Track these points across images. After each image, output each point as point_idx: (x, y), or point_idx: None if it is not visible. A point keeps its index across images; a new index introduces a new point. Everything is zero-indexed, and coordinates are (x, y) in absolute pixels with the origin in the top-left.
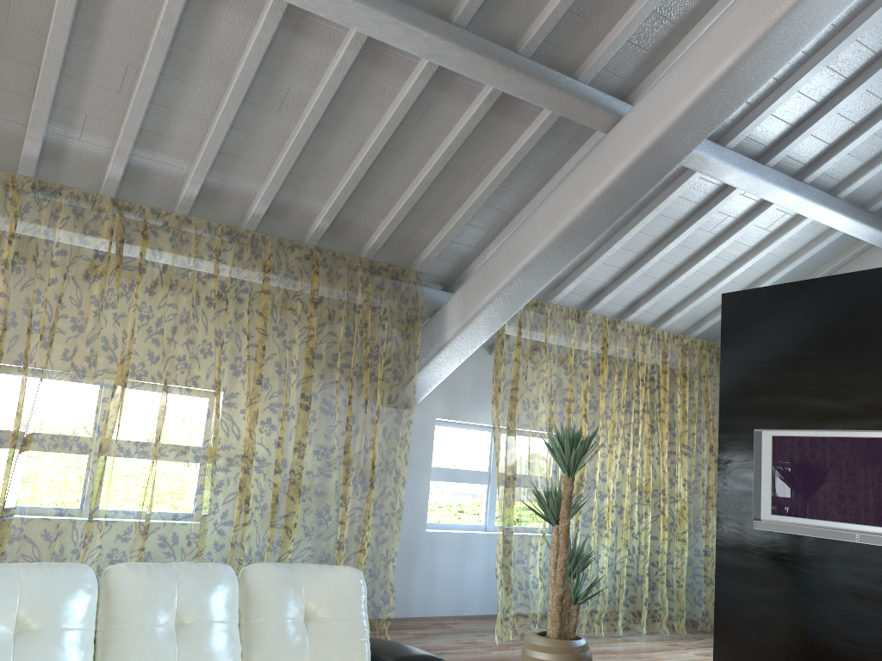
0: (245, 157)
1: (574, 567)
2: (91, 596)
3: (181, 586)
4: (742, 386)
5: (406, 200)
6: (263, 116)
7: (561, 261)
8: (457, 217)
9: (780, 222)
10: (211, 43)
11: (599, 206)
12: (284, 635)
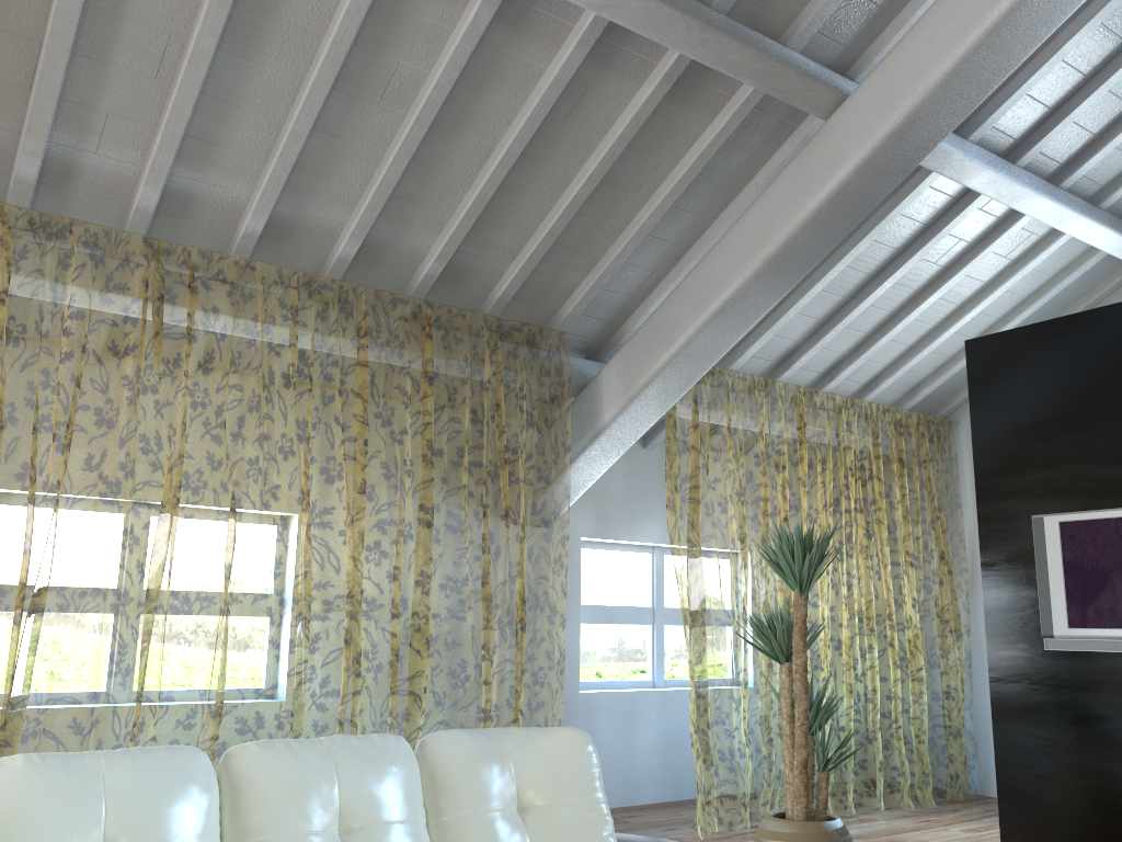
0: (330, 174)
1: (815, 720)
2: (211, 794)
3: (341, 771)
4: (1006, 460)
5: (547, 230)
6: (358, 111)
7: (764, 301)
8: (614, 252)
9: (1024, 246)
10: (289, 1)
11: (822, 220)
12: (496, 836)
